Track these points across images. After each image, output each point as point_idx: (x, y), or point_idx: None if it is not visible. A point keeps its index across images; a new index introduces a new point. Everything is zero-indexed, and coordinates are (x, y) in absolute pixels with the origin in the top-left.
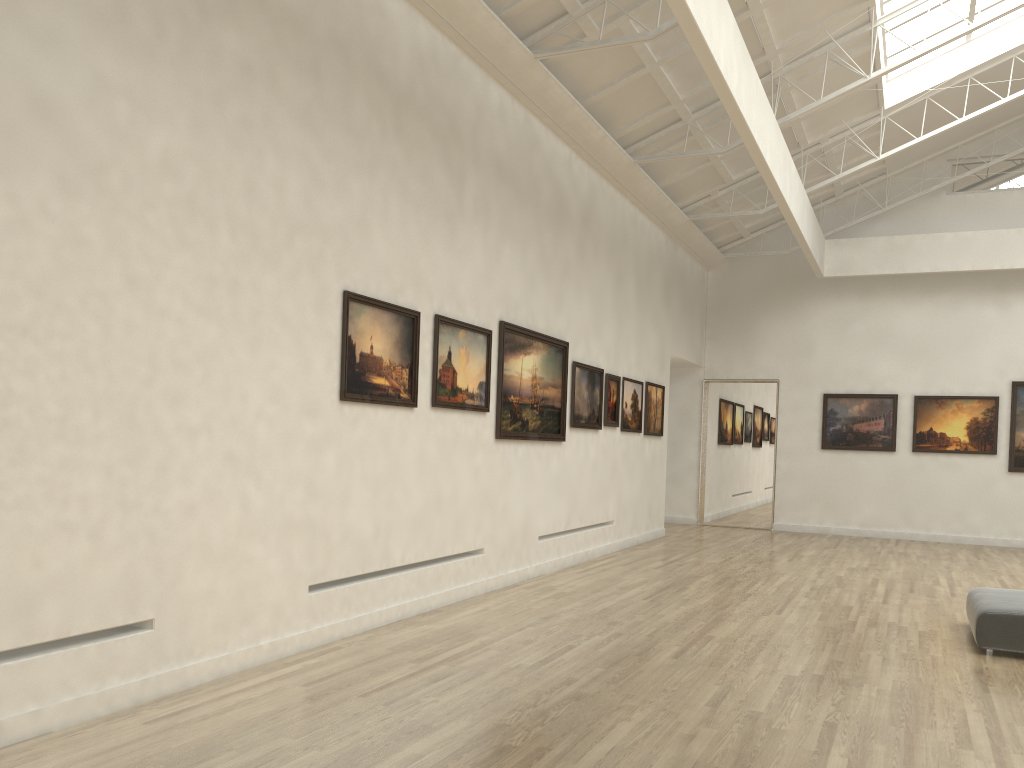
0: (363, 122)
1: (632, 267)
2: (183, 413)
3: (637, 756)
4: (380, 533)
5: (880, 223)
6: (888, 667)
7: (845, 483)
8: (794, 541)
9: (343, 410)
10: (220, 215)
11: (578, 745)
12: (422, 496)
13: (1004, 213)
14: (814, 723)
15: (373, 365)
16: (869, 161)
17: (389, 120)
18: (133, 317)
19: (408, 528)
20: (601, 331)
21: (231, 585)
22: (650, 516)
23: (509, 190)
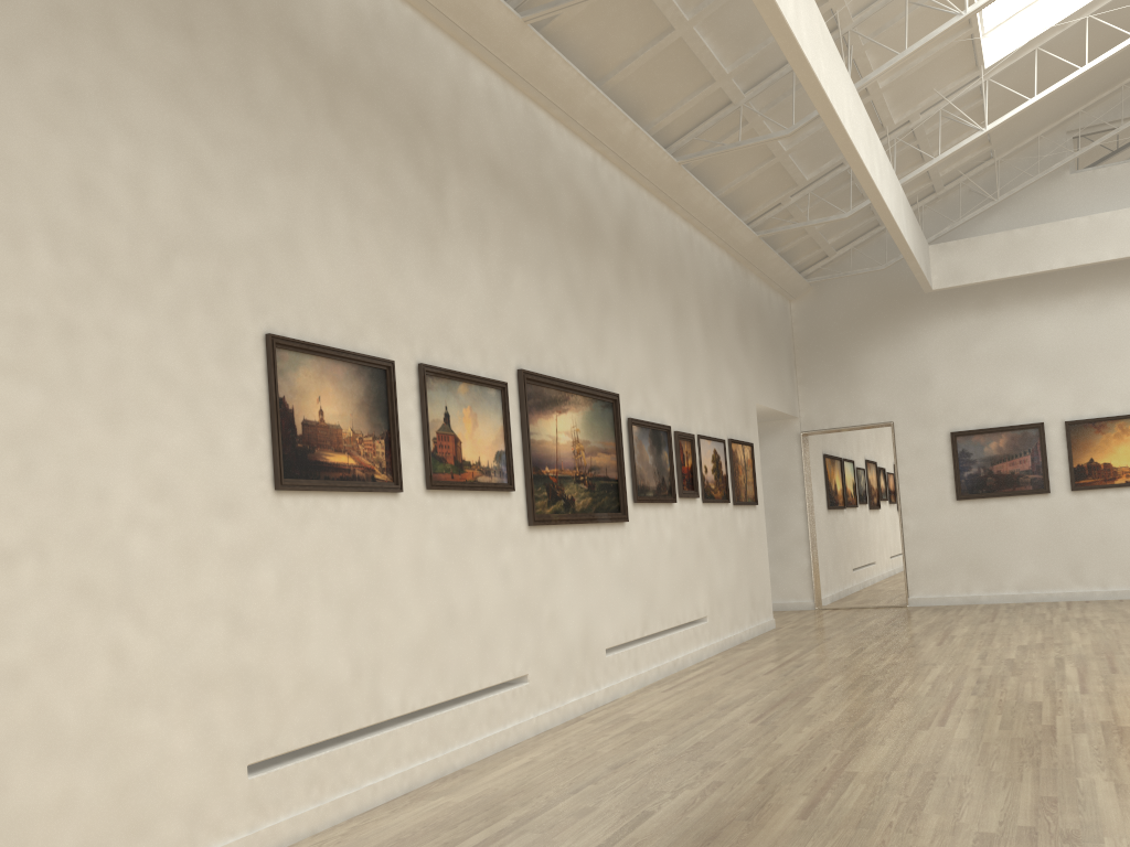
0: (275, 101)
1: (694, 298)
2: None
3: None
4: (362, 673)
5: (993, 218)
6: (1129, 801)
7: (992, 539)
8: (939, 618)
9: (282, 504)
10: (31, 225)
11: None
12: (425, 614)
13: None
14: None
15: (326, 437)
16: (974, 135)
17: (318, 101)
18: None
19: (407, 661)
20: (662, 378)
21: (104, 785)
22: (754, 606)
23: (513, 200)
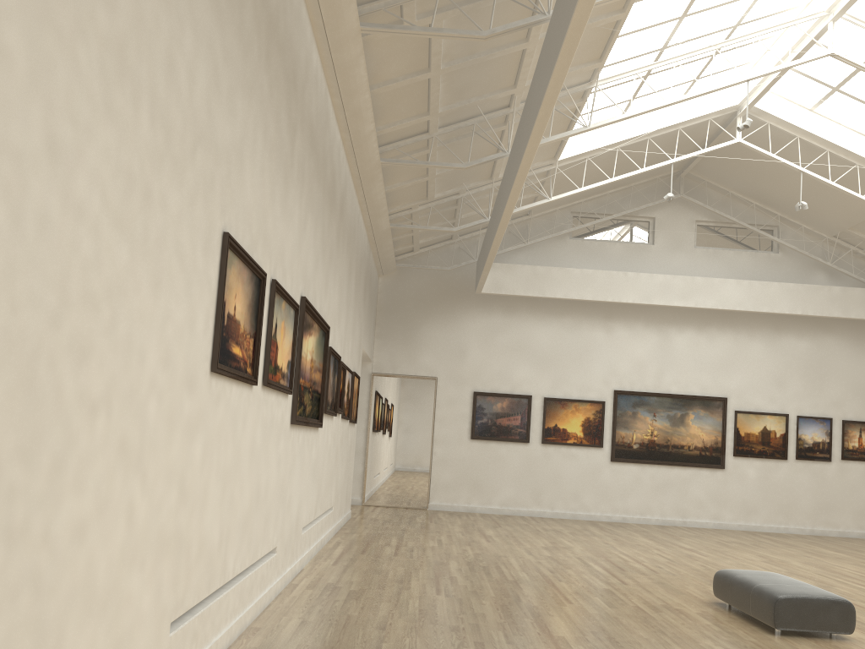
0: (249, 33)
1: (355, 262)
2: (86, 376)
3: None
4: (223, 541)
5: (521, 254)
6: None
7: (489, 468)
8: (461, 520)
9: (211, 384)
10: (144, 87)
11: None
12: (250, 491)
13: (610, 259)
14: None
15: (234, 330)
16: (543, 200)
17: (263, 42)
18: (49, 208)
19: (239, 531)
20: (340, 319)
21: (108, 643)
22: (346, 500)
23: (314, 161)
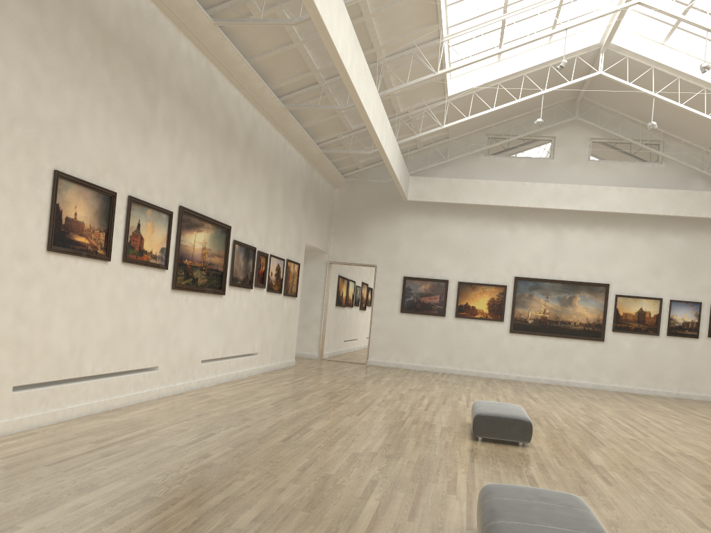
0: (77, 48)
1: (281, 179)
2: None
3: (243, 502)
4: (75, 351)
5: (444, 169)
6: (418, 447)
7: (414, 335)
8: (379, 371)
9: (49, 258)
10: None
11: (203, 496)
12: (111, 326)
13: (516, 171)
14: (364, 480)
15: (76, 227)
16: (437, 128)
17: (99, 50)
18: None
19: (99, 348)
20: (256, 221)
21: None
22: (285, 351)
23: (192, 114)
